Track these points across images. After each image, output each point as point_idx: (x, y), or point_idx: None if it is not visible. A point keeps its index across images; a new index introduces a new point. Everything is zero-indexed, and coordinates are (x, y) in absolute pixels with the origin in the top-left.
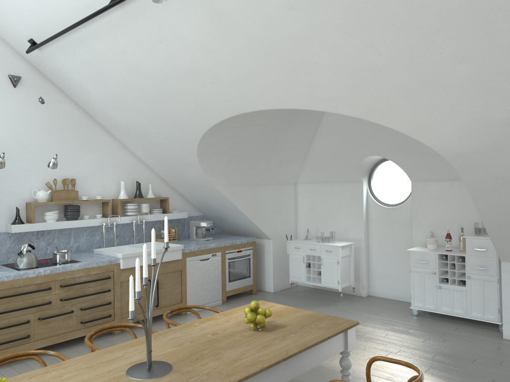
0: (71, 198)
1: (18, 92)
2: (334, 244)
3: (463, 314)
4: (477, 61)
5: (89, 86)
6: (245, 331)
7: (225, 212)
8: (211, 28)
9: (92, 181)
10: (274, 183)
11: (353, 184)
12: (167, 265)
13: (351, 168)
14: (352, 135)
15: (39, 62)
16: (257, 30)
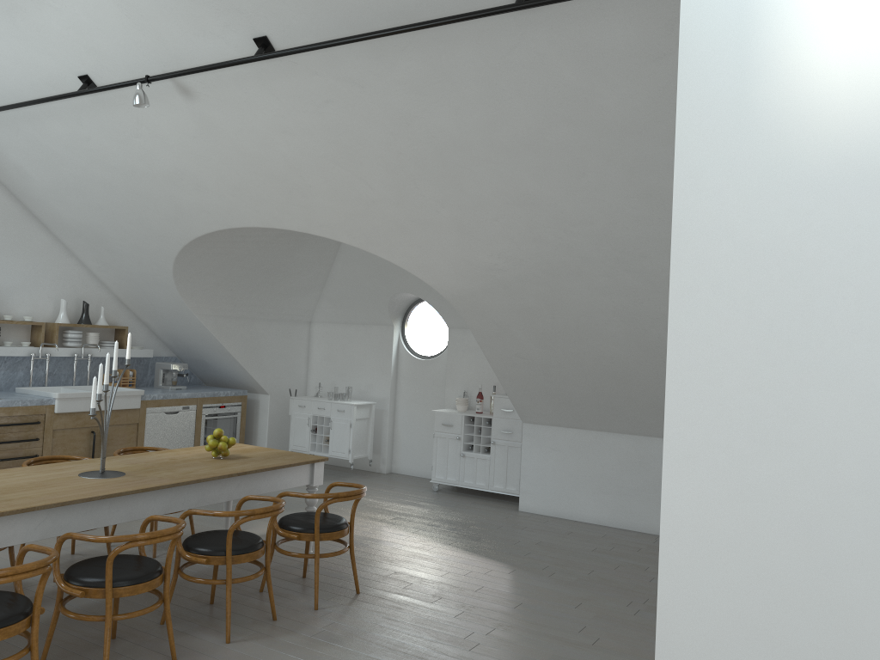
0: None
1: None
2: (349, 403)
3: (485, 487)
4: (455, 208)
5: (32, 171)
6: (205, 459)
7: (208, 353)
8: (198, 134)
9: (20, 296)
10: (279, 319)
11: (382, 328)
12: (119, 414)
13: (379, 306)
14: (378, 264)
15: None
16: (249, 144)
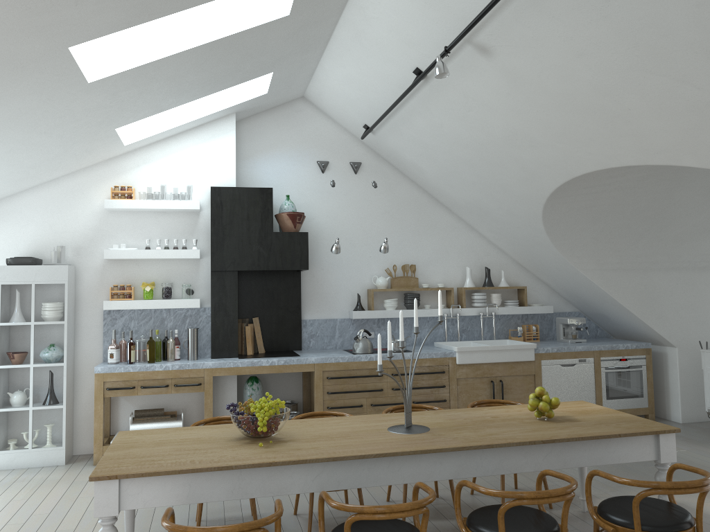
0: (410, 285)
1: (358, 178)
2: None
3: None
4: None
5: (422, 164)
6: (528, 419)
7: (604, 307)
8: (510, 89)
9: (434, 268)
10: (679, 268)
11: None
12: (515, 366)
13: None
14: None
15: (376, 145)
16: (554, 83)
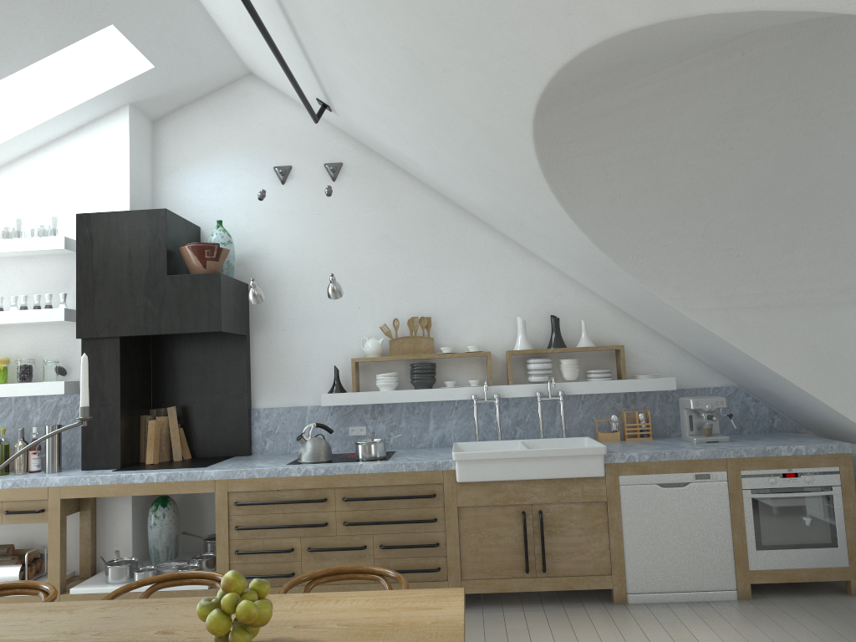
0: (421, 350)
1: (338, 188)
2: None
3: None
4: None
5: (406, 152)
6: None
7: (758, 377)
8: None
9: (465, 320)
10: None
11: None
12: (567, 486)
13: None
14: None
15: (354, 133)
16: None
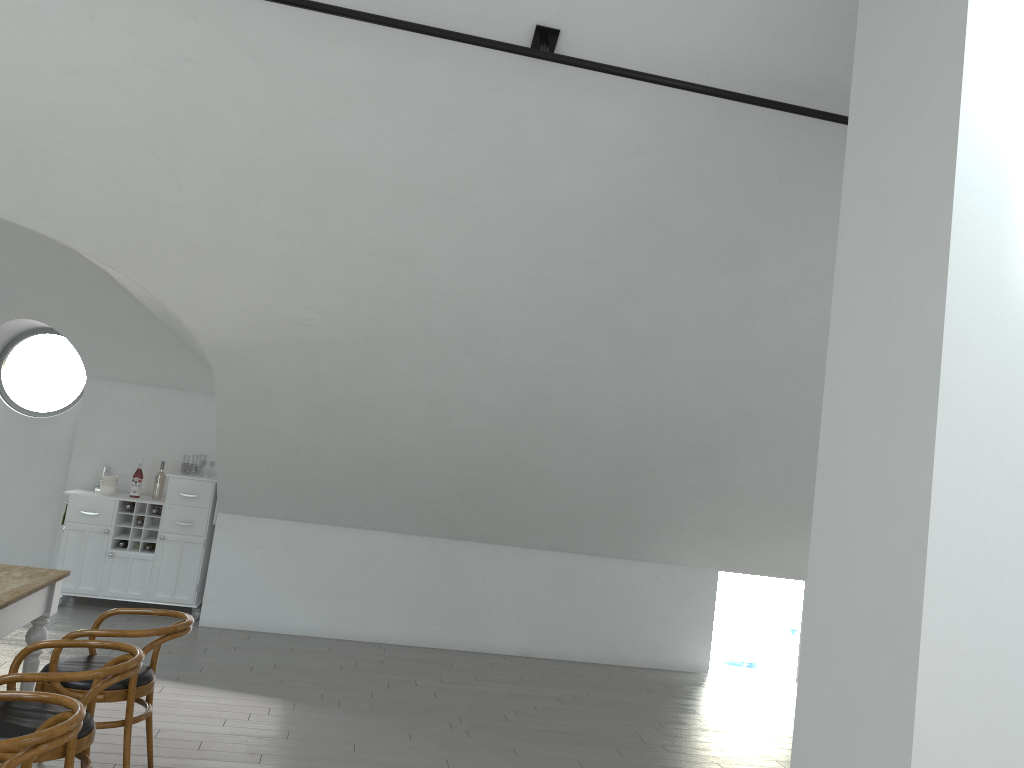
0: None
1: None
2: None
3: (142, 597)
4: (297, 243)
5: None
6: None
7: None
8: None
9: None
10: None
11: None
12: None
13: None
14: (4, 273)
15: None
16: None
